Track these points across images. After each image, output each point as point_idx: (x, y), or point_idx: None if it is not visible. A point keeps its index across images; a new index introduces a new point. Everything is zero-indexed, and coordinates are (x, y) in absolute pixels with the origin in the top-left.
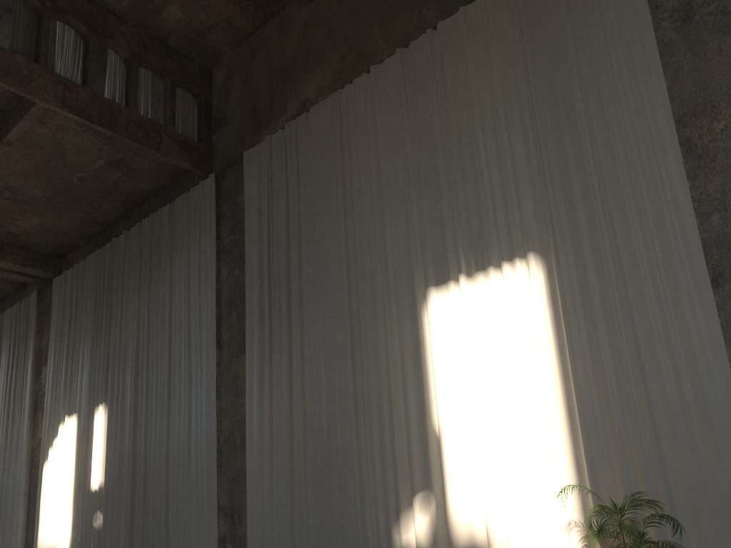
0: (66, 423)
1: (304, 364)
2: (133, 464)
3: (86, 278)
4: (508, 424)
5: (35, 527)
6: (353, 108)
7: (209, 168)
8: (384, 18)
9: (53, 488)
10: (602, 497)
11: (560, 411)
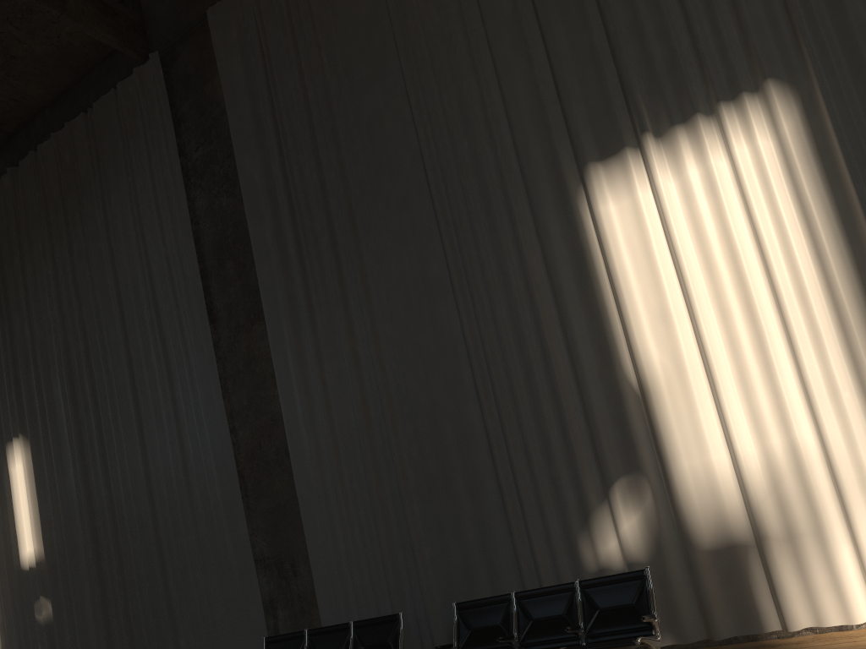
0: None
1: (375, 319)
2: (90, 518)
3: None
4: (767, 351)
5: None
6: None
7: (145, 47)
8: None
9: None
10: None
11: (859, 316)
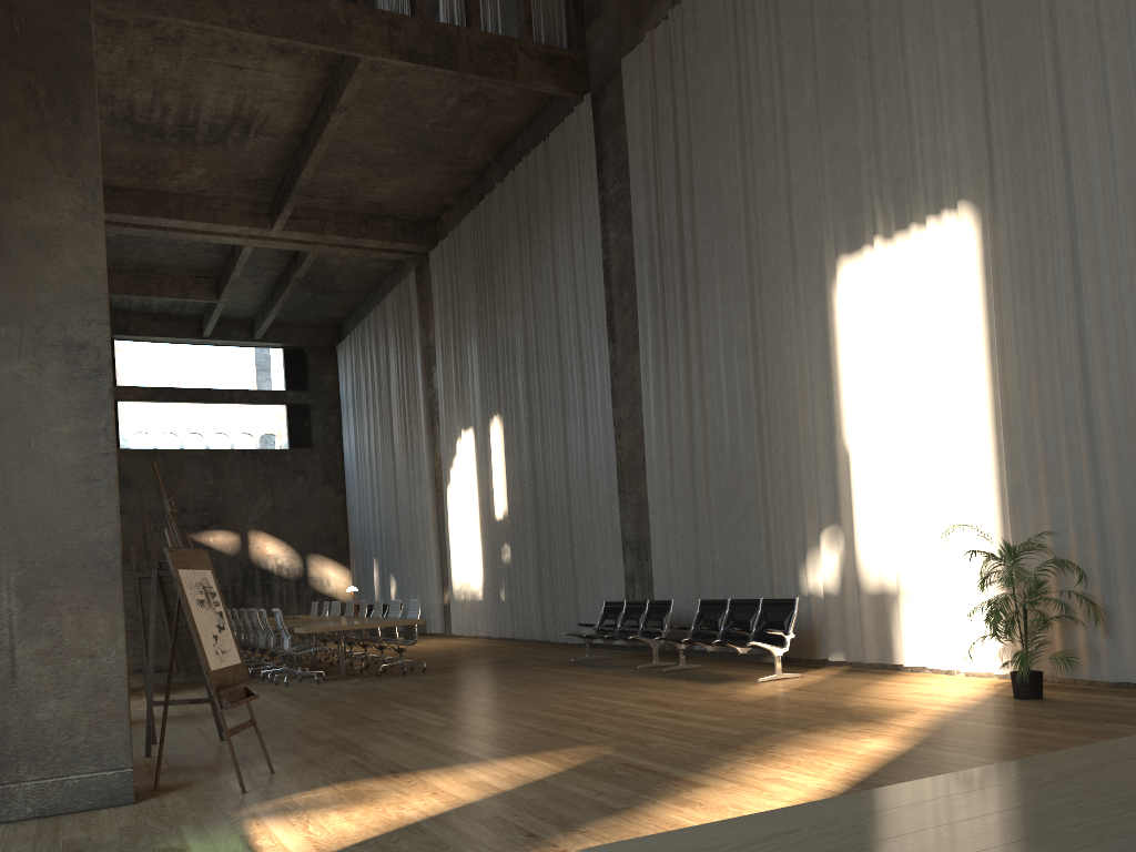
0: (462, 439)
1: (702, 363)
2: (533, 489)
3: (463, 251)
4: (925, 442)
5: (447, 561)
6: None
7: (585, 84)
8: None
9: (459, 516)
10: (1026, 536)
11: (985, 425)
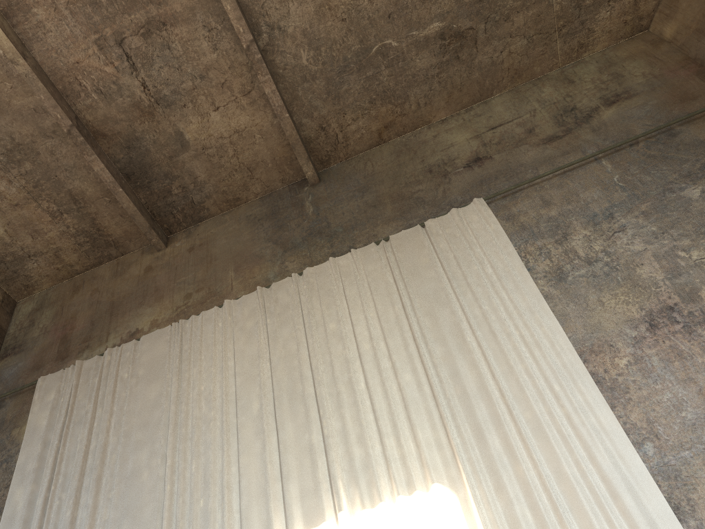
0: None
1: None
2: None
3: None
4: None
5: None
6: (199, 336)
7: None
8: (241, 266)
9: None
10: None
11: None
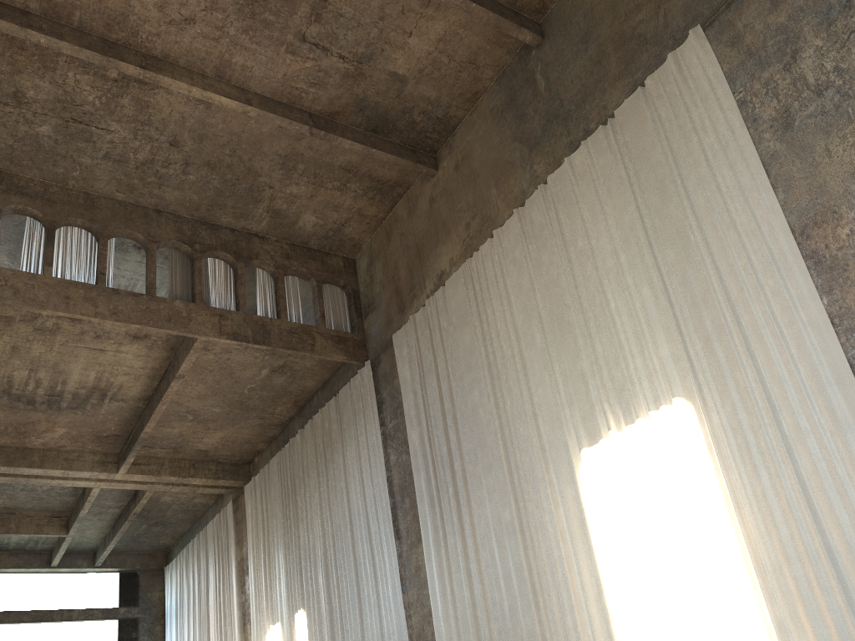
0: (271, 634)
1: (478, 546)
2: None
3: (272, 482)
4: (686, 591)
5: None
6: (483, 275)
7: (365, 355)
8: (499, 179)
9: None
10: None
11: (738, 570)
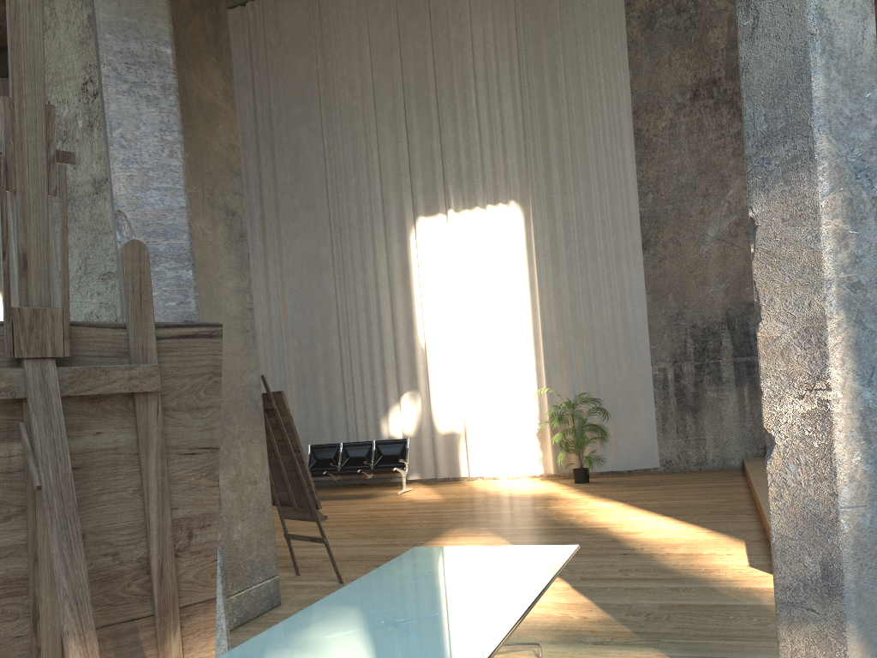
0: None
1: (283, 273)
2: None
3: None
4: (486, 340)
5: None
6: (336, 10)
7: None
8: None
9: None
10: (553, 396)
11: (527, 332)
